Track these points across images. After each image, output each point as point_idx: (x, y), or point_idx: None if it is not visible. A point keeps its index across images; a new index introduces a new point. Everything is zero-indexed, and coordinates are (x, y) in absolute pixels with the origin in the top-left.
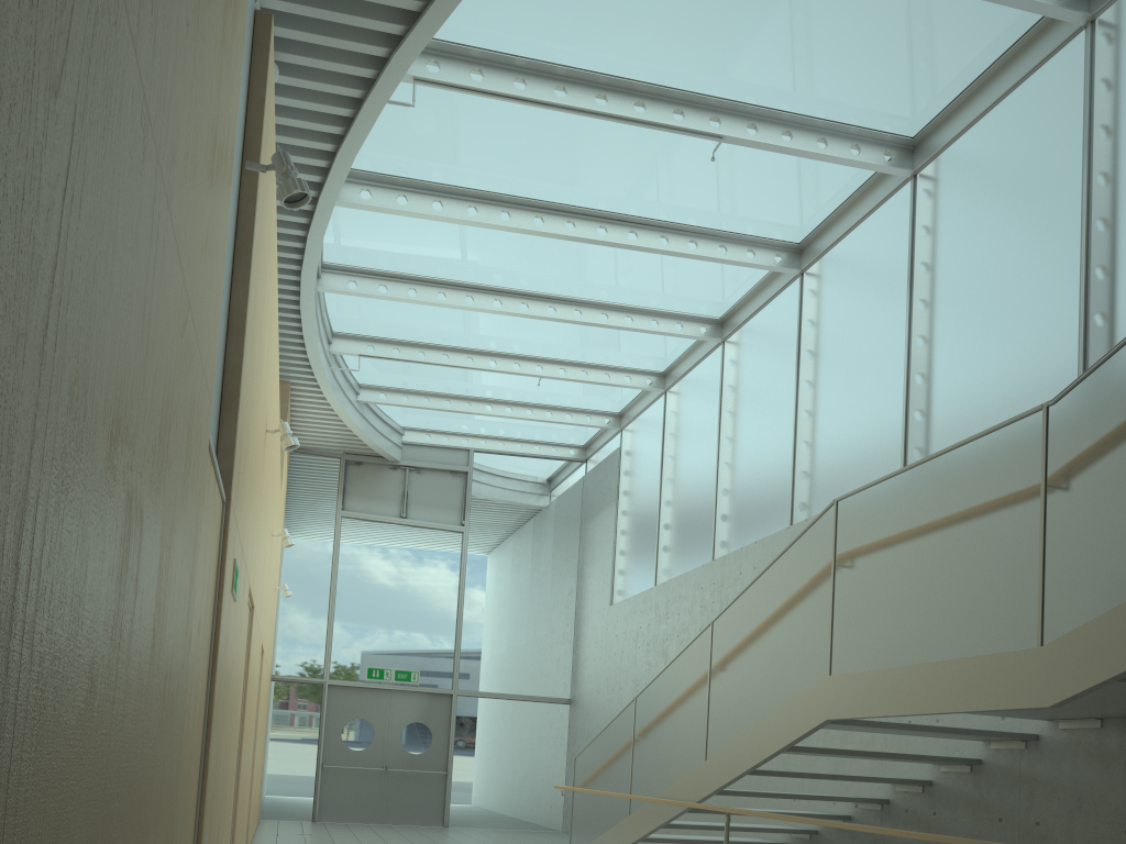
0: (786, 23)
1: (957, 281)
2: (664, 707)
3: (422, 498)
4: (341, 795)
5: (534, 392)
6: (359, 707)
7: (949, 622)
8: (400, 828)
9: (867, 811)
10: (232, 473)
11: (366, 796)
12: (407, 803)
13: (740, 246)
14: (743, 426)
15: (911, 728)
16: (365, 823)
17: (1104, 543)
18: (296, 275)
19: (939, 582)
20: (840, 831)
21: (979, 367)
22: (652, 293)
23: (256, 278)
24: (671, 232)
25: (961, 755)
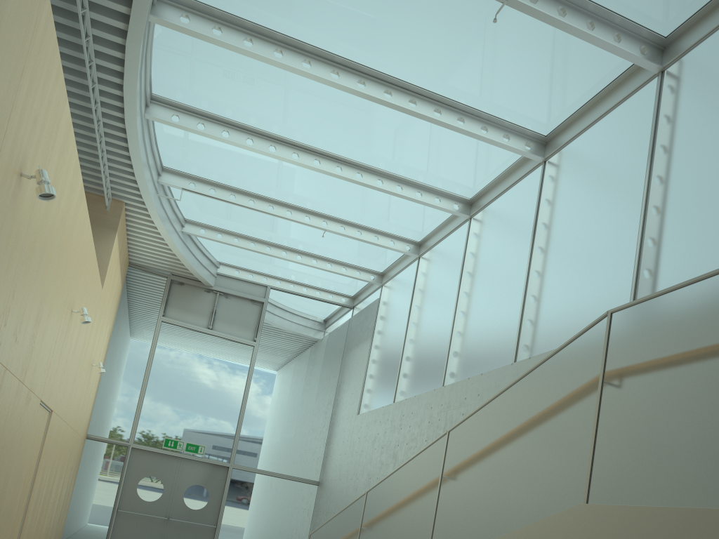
0: None
1: (701, 154)
2: (392, 505)
3: (227, 316)
4: (129, 534)
5: (320, 246)
6: (154, 467)
7: None
8: None
9: None
10: None
11: (150, 537)
12: None
13: (498, 130)
14: (480, 282)
15: None
16: None
17: None
18: (120, 90)
19: None
20: None
21: None
22: (420, 168)
23: None
24: (444, 107)
25: None
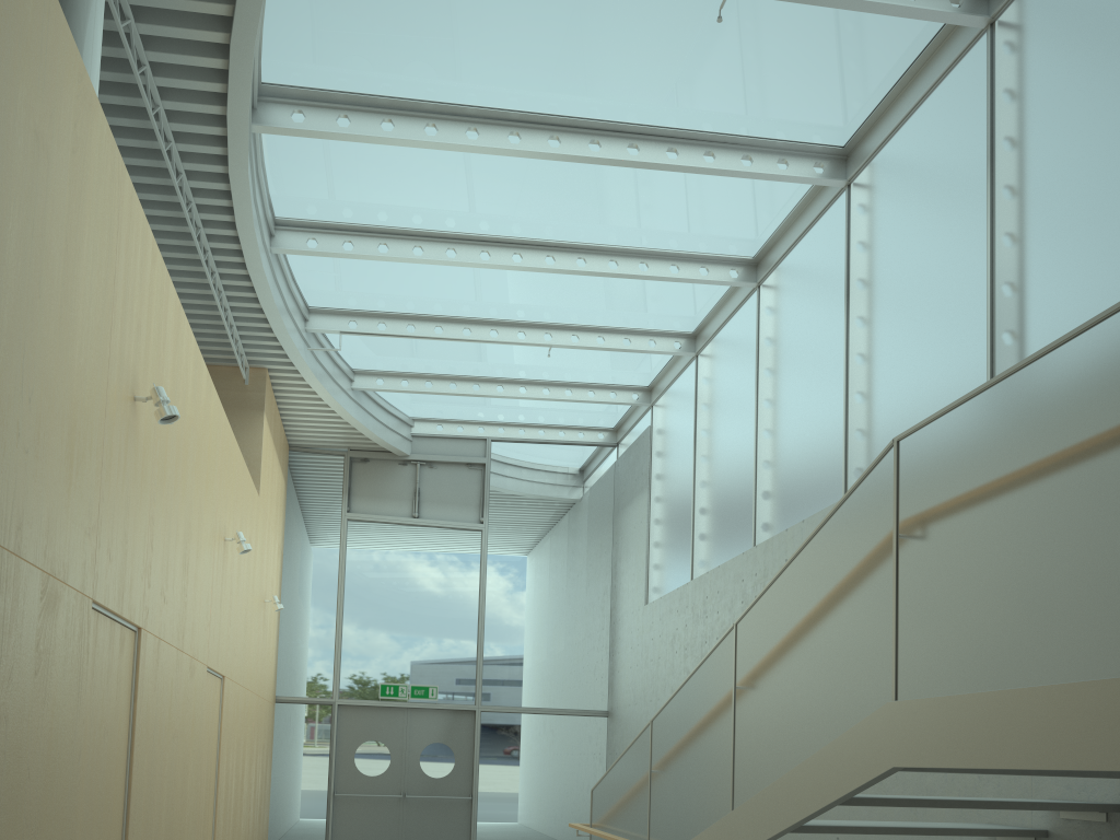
0: None
1: (1058, 148)
2: (683, 734)
3: (436, 495)
4: (356, 825)
5: (549, 367)
6: (372, 728)
7: (1095, 617)
8: None
9: None
10: None
11: (384, 826)
12: (429, 833)
13: (769, 155)
14: (785, 383)
15: (1022, 771)
16: None
17: None
18: (233, 229)
19: (1074, 551)
20: None
21: (1095, 257)
22: (668, 231)
23: None
24: (681, 143)
25: (1091, 797)
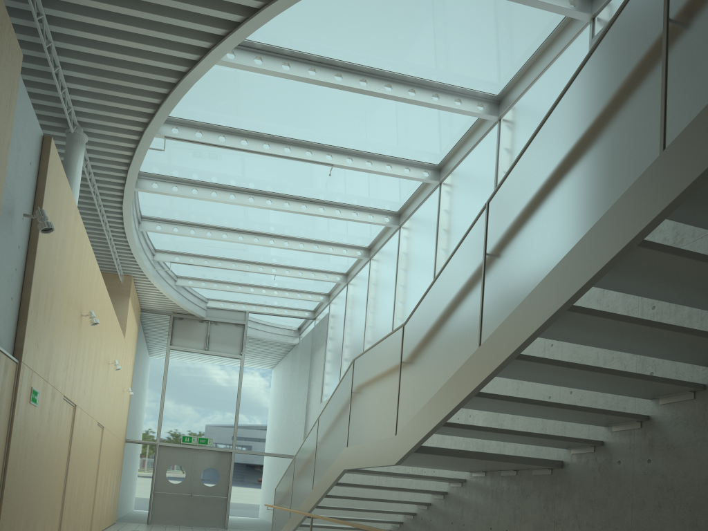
0: (352, 114)
1: (452, 242)
2: (303, 461)
3: (218, 339)
4: (165, 509)
5: (277, 282)
6: (177, 458)
7: (376, 423)
8: (197, 528)
9: (408, 519)
10: (23, 349)
11: (179, 510)
12: (203, 515)
13: (365, 213)
14: (375, 307)
15: (394, 474)
16: (178, 526)
17: (411, 390)
18: (122, 224)
19: (375, 404)
20: (399, 530)
21: None
22: (326, 234)
23: (46, 254)
24: (326, 205)
25: (441, 489)
